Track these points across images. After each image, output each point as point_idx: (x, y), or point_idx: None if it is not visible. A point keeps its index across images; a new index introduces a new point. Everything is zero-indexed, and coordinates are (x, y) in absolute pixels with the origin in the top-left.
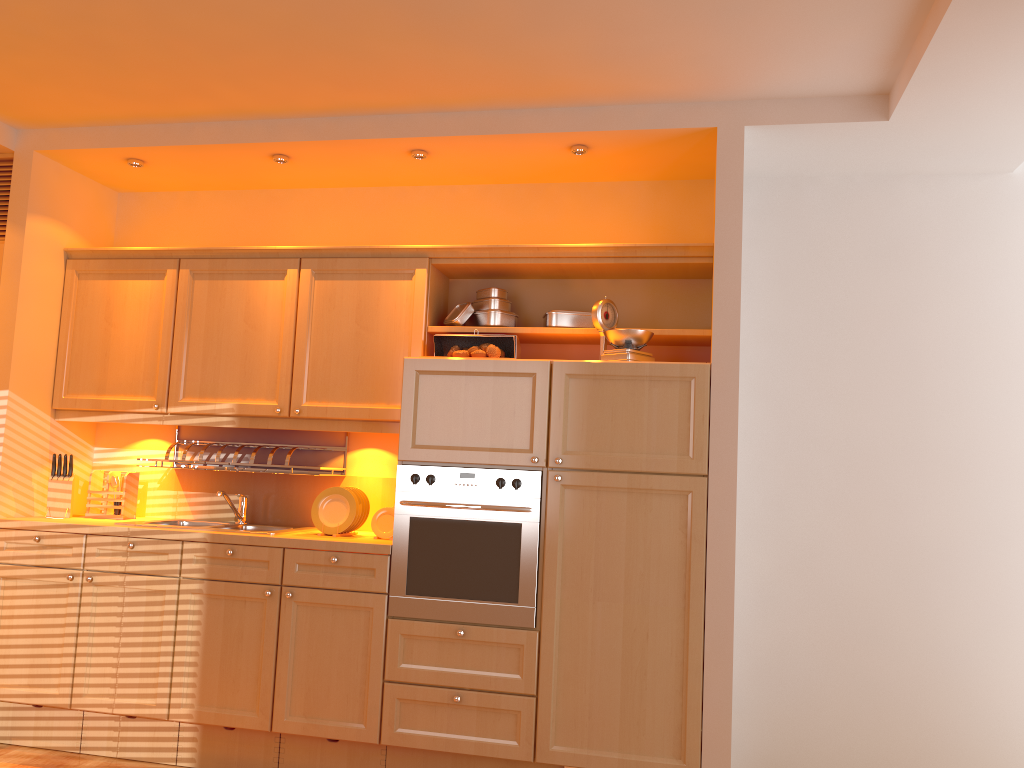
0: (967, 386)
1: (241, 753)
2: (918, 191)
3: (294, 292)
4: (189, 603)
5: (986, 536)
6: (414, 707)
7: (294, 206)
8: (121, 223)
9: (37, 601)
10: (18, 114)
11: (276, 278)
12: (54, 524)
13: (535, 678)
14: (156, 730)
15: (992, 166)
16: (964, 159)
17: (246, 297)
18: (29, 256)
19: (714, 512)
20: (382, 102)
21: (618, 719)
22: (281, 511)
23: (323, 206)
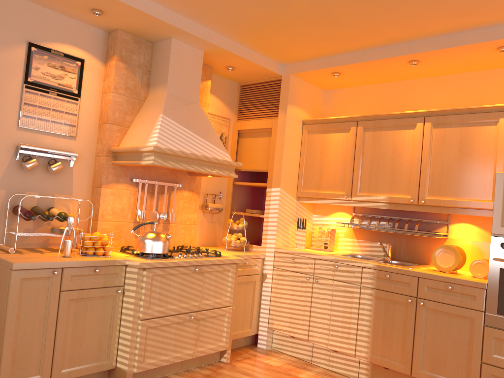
0: None
1: None
2: None
3: (420, 136)
4: (365, 299)
5: None
6: None
7: (417, 88)
8: (325, 105)
9: (292, 288)
10: (284, 57)
11: (410, 128)
12: (300, 252)
13: None
14: (347, 360)
15: None
16: None
17: (393, 139)
18: (288, 124)
19: None
20: (483, 20)
21: None
22: (409, 254)
23: (434, 86)
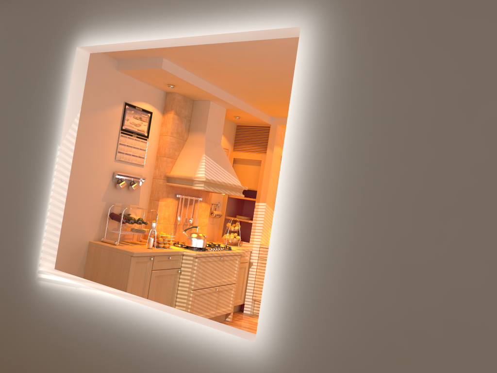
0: None
1: None
2: None
3: None
4: None
5: None
6: None
7: None
8: None
9: None
10: (276, 114)
11: None
12: None
13: None
14: None
15: None
16: None
17: None
18: (273, 159)
19: None
20: None
21: None
22: None
23: None
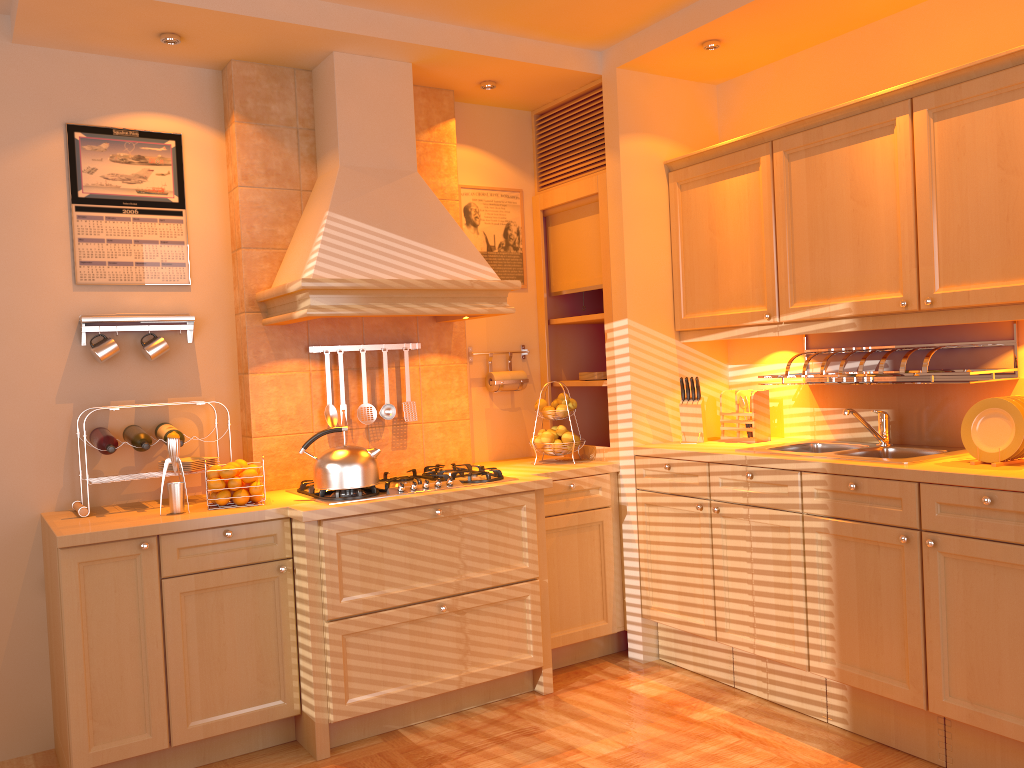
0: None
1: (898, 726)
2: None
3: (907, 146)
4: (815, 543)
5: None
6: None
7: (908, 32)
8: (722, 118)
9: (675, 529)
10: (591, 35)
11: (883, 134)
12: (679, 452)
13: None
14: (802, 679)
15: None
16: None
17: (849, 168)
18: (627, 179)
19: None
20: None
21: None
22: (935, 428)
23: (947, 18)
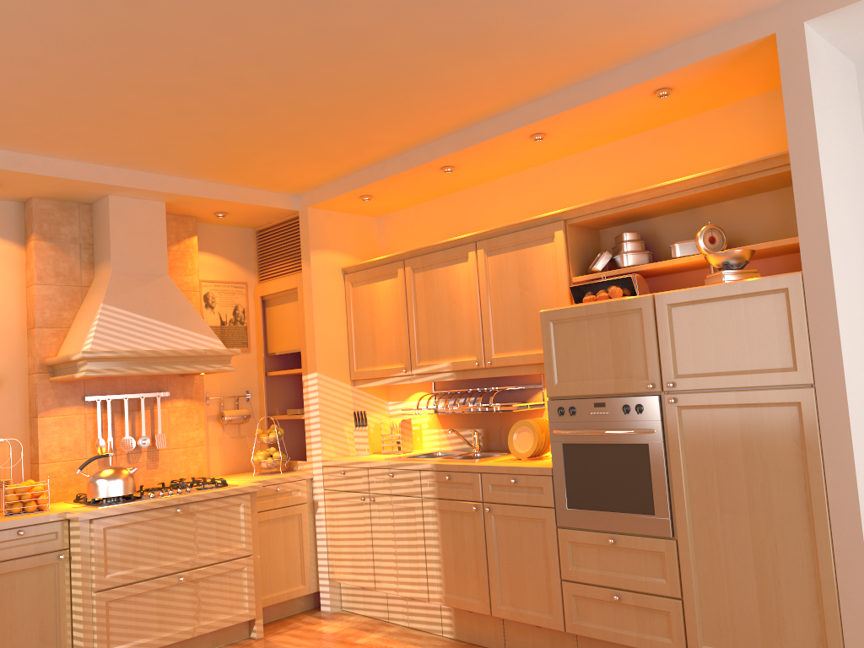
0: None
1: (480, 630)
2: None
3: (475, 269)
4: (429, 516)
5: None
6: (586, 603)
7: (481, 198)
8: (381, 239)
9: (349, 515)
10: (290, 187)
11: (462, 261)
12: (350, 462)
13: (678, 583)
14: (427, 609)
15: None
16: None
17: (446, 280)
18: (316, 279)
19: (826, 422)
20: (489, 108)
21: (758, 625)
22: (505, 440)
23: (500, 193)
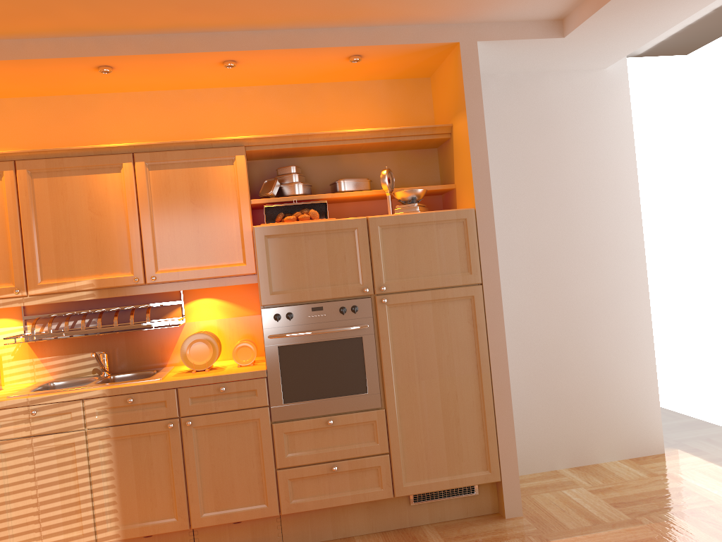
0: (594, 205)
1: None
2: (555, 82)
3: (132, 182)
4: (99, 448)
5: (612, 295)
6: (302, 482)
7: (101, 108)
8: None
9: None
10: None
11: (113, 171)
12: None
13: (387, 441)
14: None
15: (598, 65)
16: (586, 61)
17: (87, 189)
18: None
19: (489, 307)
20: (210, 22)
21: (445, 455)
22: (134, 359)
23: (128, 107)
